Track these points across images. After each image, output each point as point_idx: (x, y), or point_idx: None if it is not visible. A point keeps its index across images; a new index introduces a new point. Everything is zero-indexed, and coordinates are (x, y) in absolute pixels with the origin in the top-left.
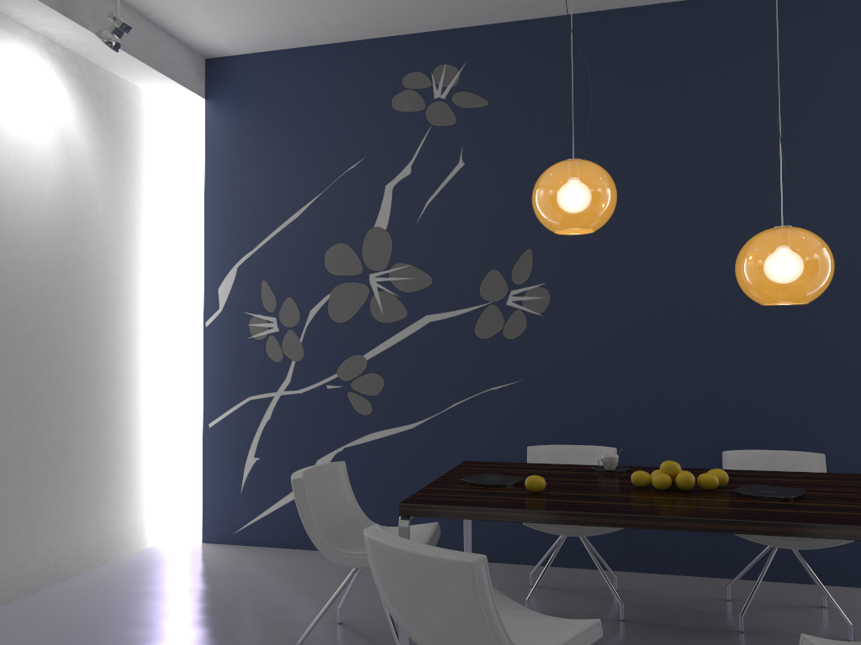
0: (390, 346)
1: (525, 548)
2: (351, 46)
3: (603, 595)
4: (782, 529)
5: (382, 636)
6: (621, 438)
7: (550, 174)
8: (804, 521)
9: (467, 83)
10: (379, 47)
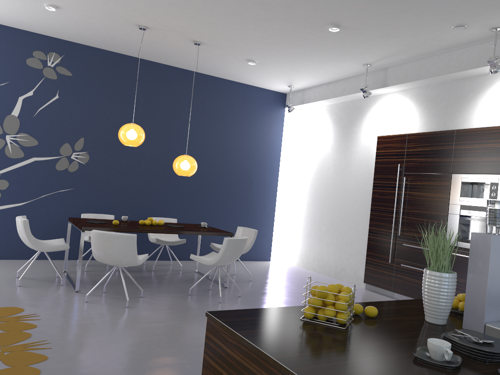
0: (14, 168)
1: (68, 253)
2: (7, 28)
3: (105, 266)
4: (185, 232)
5: (40, 279)
6: (110, 212)
7: (128, 127)
8: (189, 231)
9: (63, 64)
10: (22, 34)
